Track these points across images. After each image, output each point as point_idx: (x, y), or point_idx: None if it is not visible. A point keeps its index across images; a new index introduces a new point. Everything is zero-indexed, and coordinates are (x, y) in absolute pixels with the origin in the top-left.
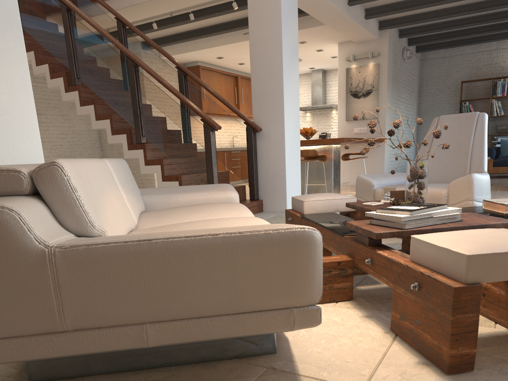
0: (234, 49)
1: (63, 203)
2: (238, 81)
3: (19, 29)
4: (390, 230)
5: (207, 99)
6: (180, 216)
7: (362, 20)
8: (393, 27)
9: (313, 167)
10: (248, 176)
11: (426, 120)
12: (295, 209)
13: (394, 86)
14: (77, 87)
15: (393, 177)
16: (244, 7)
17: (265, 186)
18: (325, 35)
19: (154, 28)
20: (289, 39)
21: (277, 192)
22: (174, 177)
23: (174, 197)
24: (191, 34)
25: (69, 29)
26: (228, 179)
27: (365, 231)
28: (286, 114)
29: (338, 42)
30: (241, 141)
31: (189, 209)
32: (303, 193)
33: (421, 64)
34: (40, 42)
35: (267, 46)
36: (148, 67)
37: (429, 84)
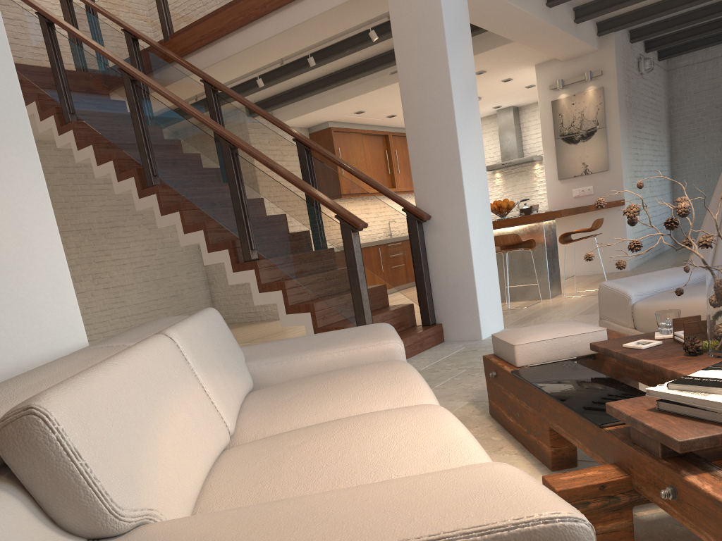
0: (379, 98)
1: (54, 484)
2: (389, 141)
3: (26, 132)
4: (708, 431)
5: (343, 181)
6: (306, 407)
7: (571, 26)
8: (620, 28)
9: (516, 259)
10: (416, 290)
11: (685, 160)
12: (500, 355)
13: (630, 117)
14: (154, 189)
15: (662, 278)
16: (387, 35)
17: (444, 302)
18: (514, 57)
19: (259, 85)
20: (462, 74)
21: (463, 310)
22: (304, 306)
23: (299, 359)
24: (314, 85)
25: (137, 107)
26: (386, 297)
27: (654, 432)
28: (468, 189)
29: (535, 64)
30: (401, 237)
31: (322, 389)
32: (503, 300)
33: (669, 76)
34: (100, 131)
35: (427, 89)
36: (251, 147)
37: (685, 105)
